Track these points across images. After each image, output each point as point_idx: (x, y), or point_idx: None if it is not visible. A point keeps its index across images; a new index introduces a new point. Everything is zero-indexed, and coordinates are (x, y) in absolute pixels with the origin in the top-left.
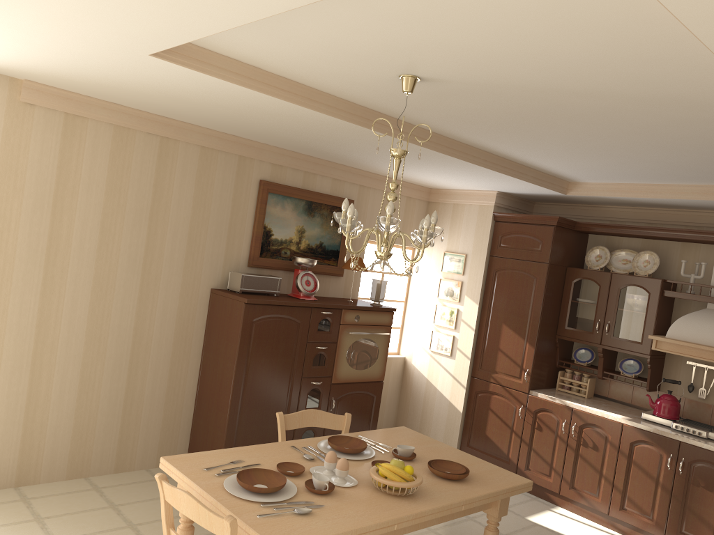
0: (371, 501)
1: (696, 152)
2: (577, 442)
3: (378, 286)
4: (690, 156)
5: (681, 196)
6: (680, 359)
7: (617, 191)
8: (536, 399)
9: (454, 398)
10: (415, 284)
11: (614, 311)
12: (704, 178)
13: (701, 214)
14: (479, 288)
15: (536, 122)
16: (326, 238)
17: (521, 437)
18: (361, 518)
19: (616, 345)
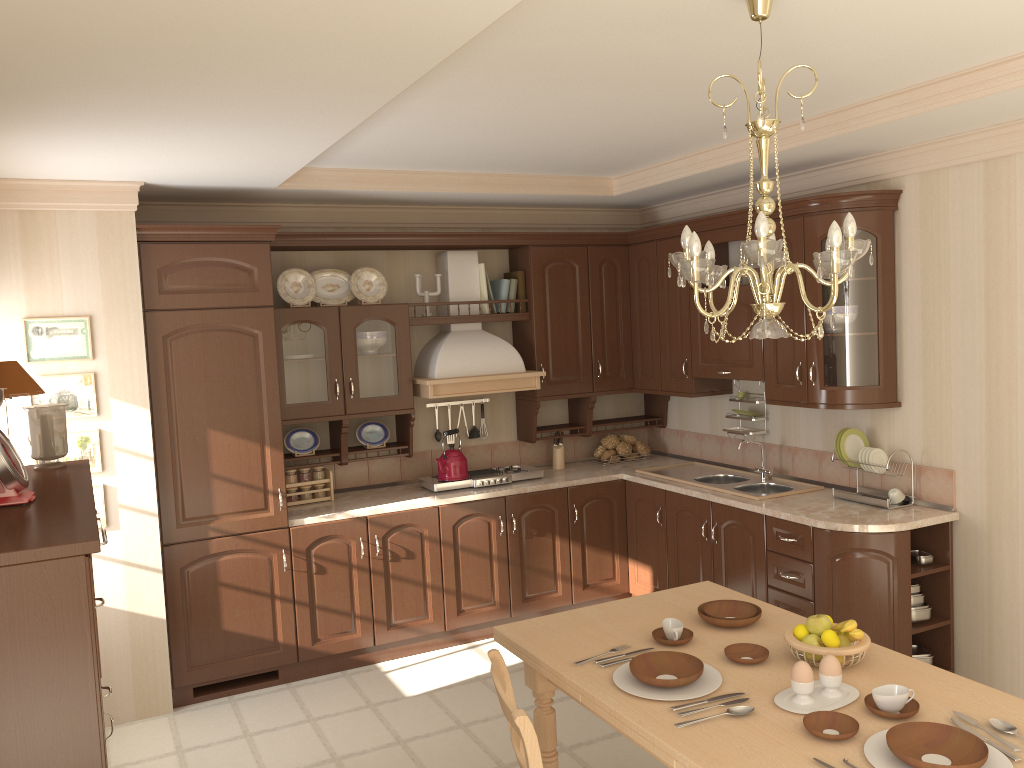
0: (894, 677)
1: (622, 136)
2: (384, 561)
3: (60, 420)
4: (600, 139)
5: (445, 188)
6: (416, 405)
7: (360, 181)
8: (306, 529)
9: (139, 601)
10: None
11: (355, 361)
12: (505, 165)
13: (404, 212)
14: (143, 377)
15: (623, 81)
16: None
17: (293, 598)
18: (968, 689)
19: (369, 409)
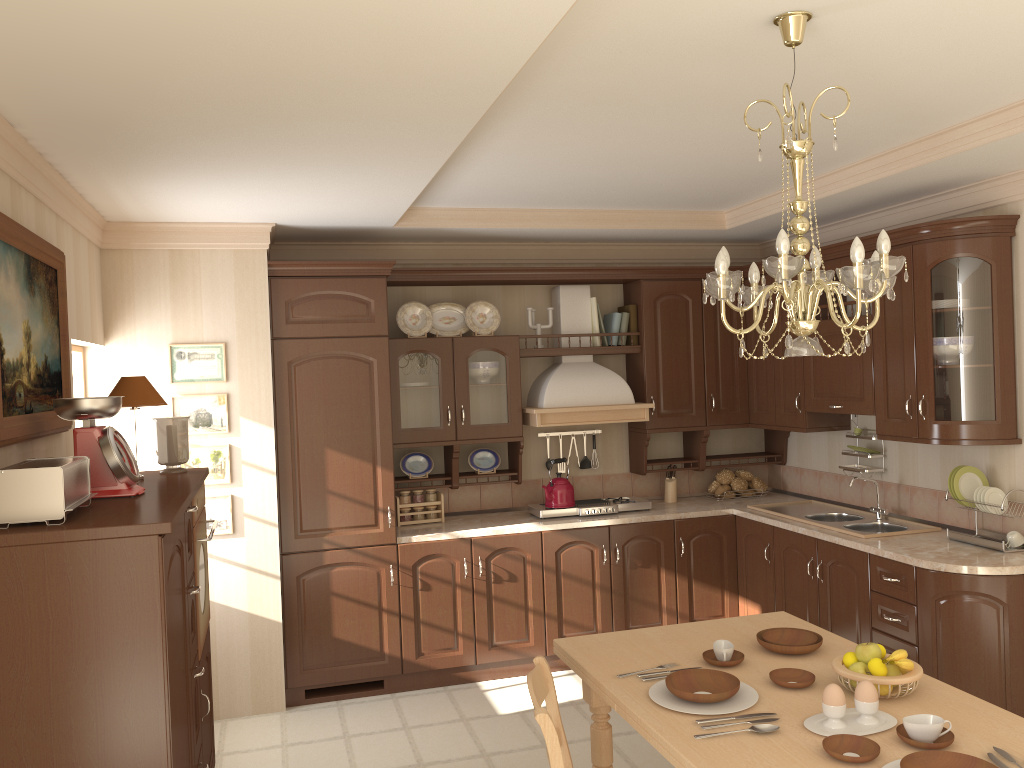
0: (942, 712)
1: (716, 168)
2: (487, 582)
3: (182, 431)
4: (695, 172)
5: (554, 225)
6: (528, 434)
7: (472, 219)
8: (413, 546)
9: (259, 604)
10: (104, 420)
11: (467, 389)
12: (609, 201)
13: (520, 248)
14: (269, 399)
15: (692, 113)
16: (48, 345)
17: (399, 612)
18: (1021, 728)
19: (479, 436)
